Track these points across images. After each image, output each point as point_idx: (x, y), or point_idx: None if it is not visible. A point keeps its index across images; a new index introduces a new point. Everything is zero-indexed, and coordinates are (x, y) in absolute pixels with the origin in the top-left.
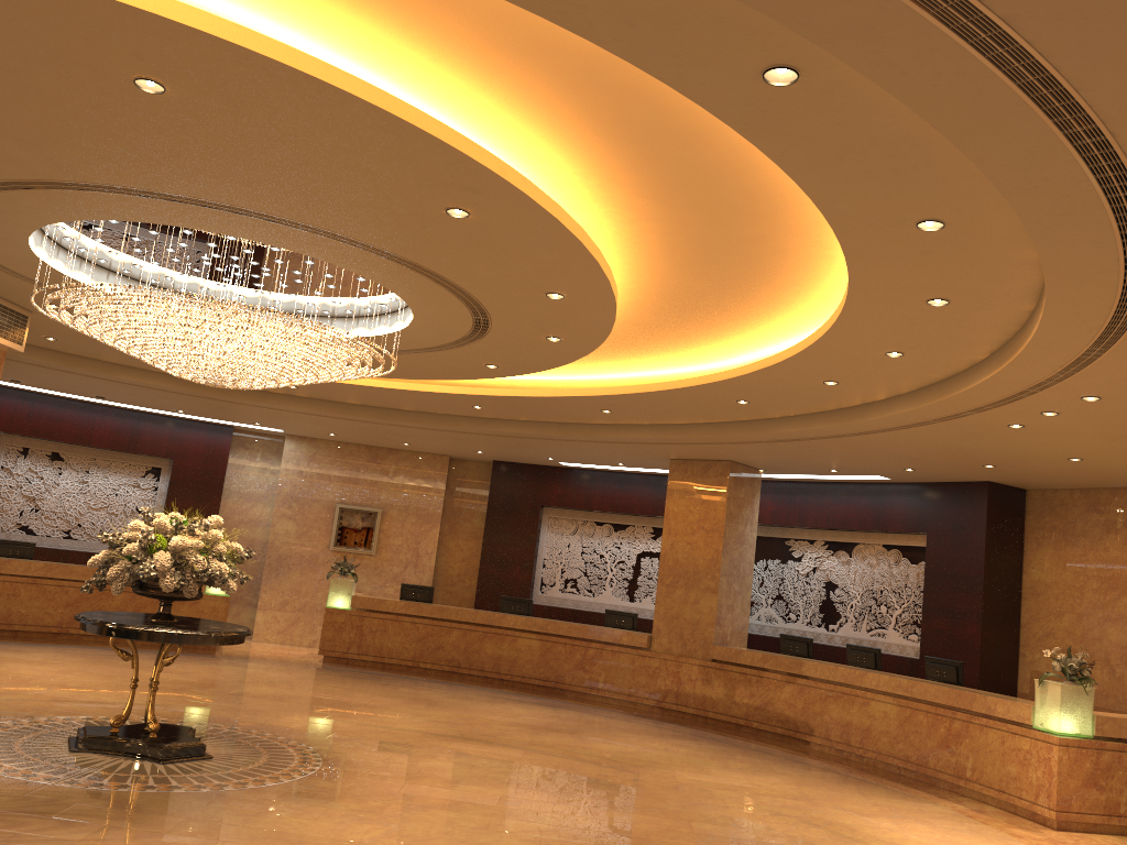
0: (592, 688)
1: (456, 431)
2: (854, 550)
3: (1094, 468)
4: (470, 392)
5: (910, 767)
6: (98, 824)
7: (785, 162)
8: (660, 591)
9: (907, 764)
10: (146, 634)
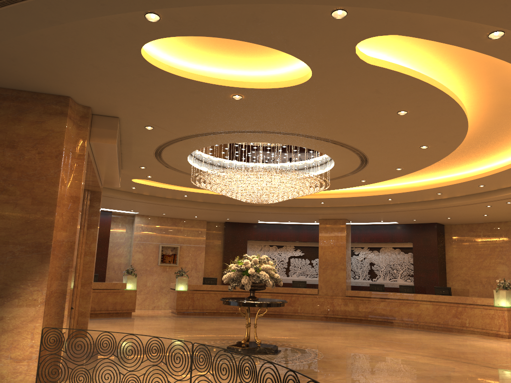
0: (295, 312)
1: (239, 211)
2: (377, 250)
3: (485, 217)
4: None
5: (440, 325)
6: (331, 373)
7: None
8: (320, 271)
9: (439, 324)
10: (269, 304)
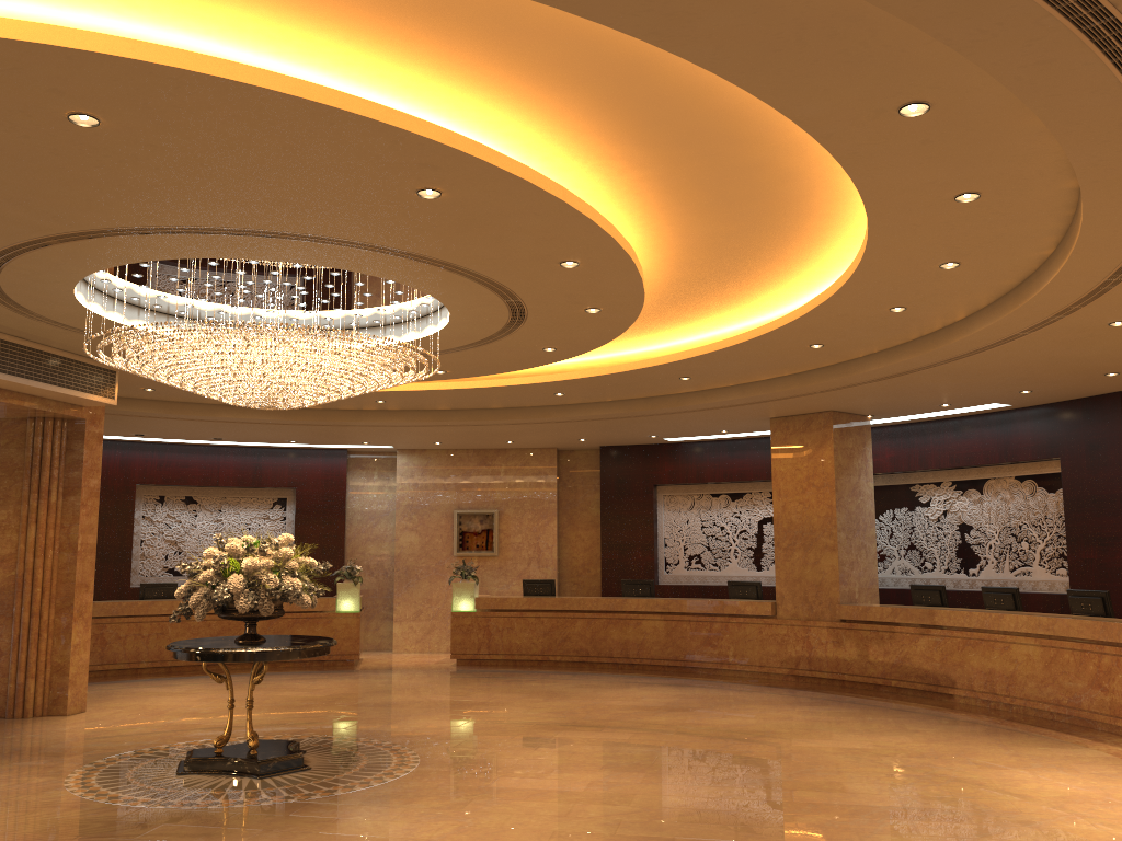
0: (723, 663)
1: (548, 422)
2: (986, 487)
3: None
4: (545, 380)
5: (1063, 711)
6: None
7: (721, 69)
8: (778, 555)
9: (1059, 708)
10: (228, 655)
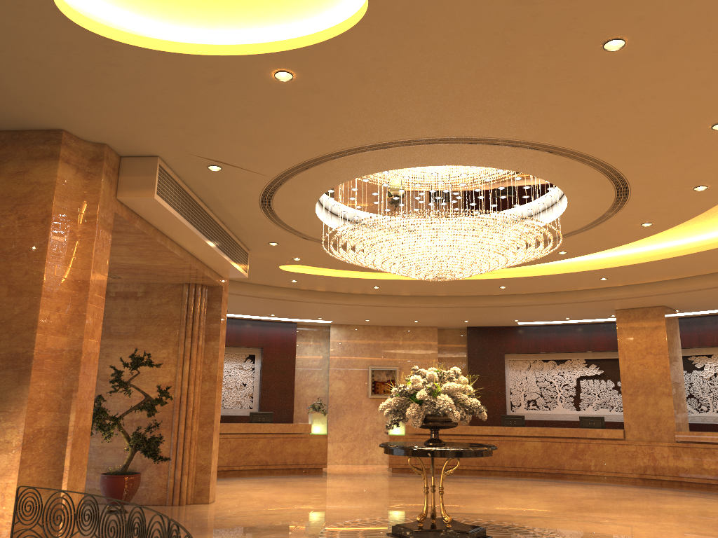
0: (586, 470)
1: (471, 307)
2: None
3: None
4: (511, 276)
5: None
6: None
7: None
8: (625, 399)
9: None
10: (453, 452)
